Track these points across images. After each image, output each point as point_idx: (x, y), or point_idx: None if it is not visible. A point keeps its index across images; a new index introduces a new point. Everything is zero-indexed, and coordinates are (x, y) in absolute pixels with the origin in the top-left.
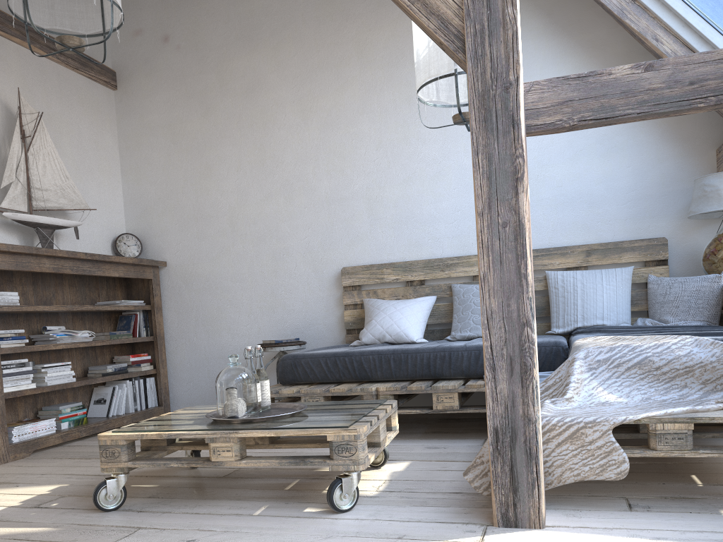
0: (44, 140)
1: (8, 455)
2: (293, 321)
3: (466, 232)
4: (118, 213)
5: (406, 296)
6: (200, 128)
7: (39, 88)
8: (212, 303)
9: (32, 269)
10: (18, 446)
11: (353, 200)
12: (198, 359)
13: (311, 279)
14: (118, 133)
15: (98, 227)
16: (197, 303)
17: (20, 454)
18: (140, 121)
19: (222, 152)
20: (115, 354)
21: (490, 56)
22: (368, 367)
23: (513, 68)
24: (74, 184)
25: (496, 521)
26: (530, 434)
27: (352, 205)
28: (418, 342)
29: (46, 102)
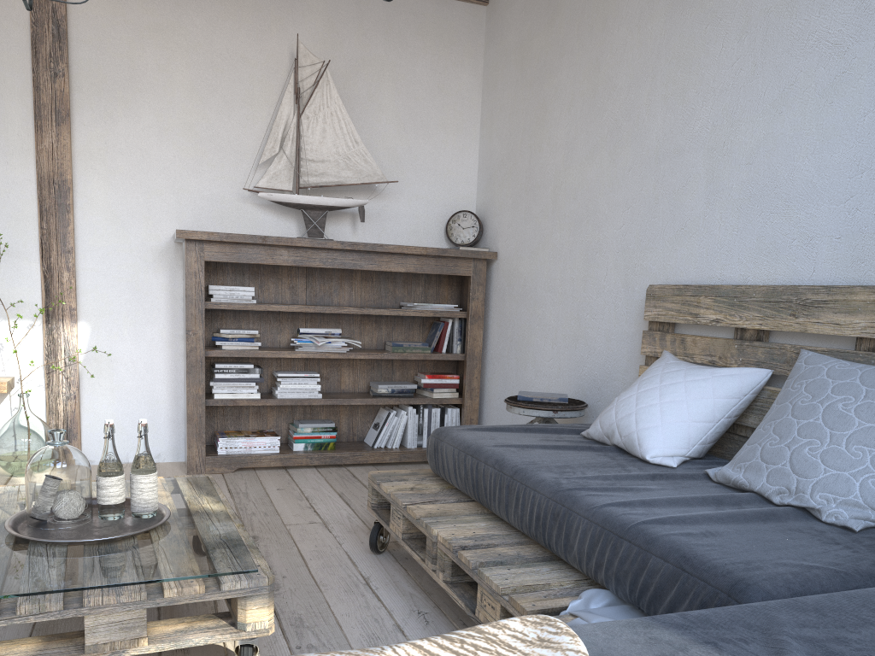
0: (328, 97)
1: (202, 466)
2: (592, 367)
3: (869, 226)
4: (465, 182)
5: (725, 358)
6: (544, 44)
7: (353, 27)
8: (525, 319)
9: (262, 262)
10: (218, 459)
11: (690, 152)
12: (506, 396)
13: (618, 300)
14: (483, 68)
15: (425, 203)
16: (514, 317)
17: (220, 468)
18: (500, 46)
19: (559, 80)
20: (425, 370)
21: None
22: (487, 488)
23: None
24: (366, 150)
25: None
26: None
27: (687, 164)
28: (654, 463)
29: (362, 44)
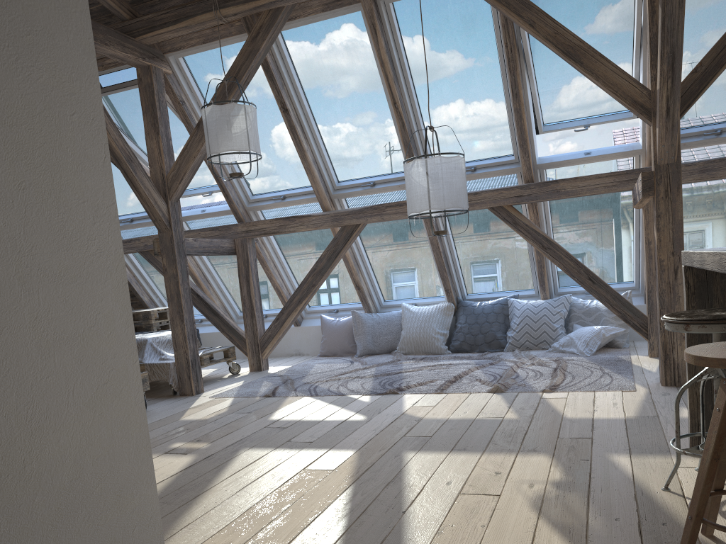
0: None
1: None
2: None
3: None
4: None
5: None
6: None
7: None
8: None
9: None
10: None
11: None
12: None
13: None
14: None
15: None
16: None
17: None
18: None
19: None
20: None
21: (178, 231)
22: None
23: (183, 236)
24: None
25: (195, 393)
26: (199, 360)
27: None
28: None
29: None
